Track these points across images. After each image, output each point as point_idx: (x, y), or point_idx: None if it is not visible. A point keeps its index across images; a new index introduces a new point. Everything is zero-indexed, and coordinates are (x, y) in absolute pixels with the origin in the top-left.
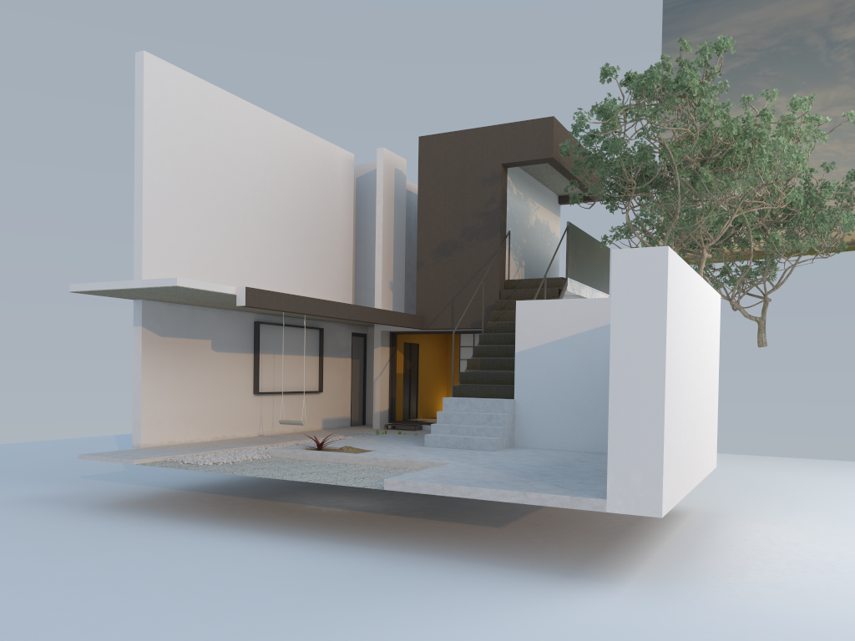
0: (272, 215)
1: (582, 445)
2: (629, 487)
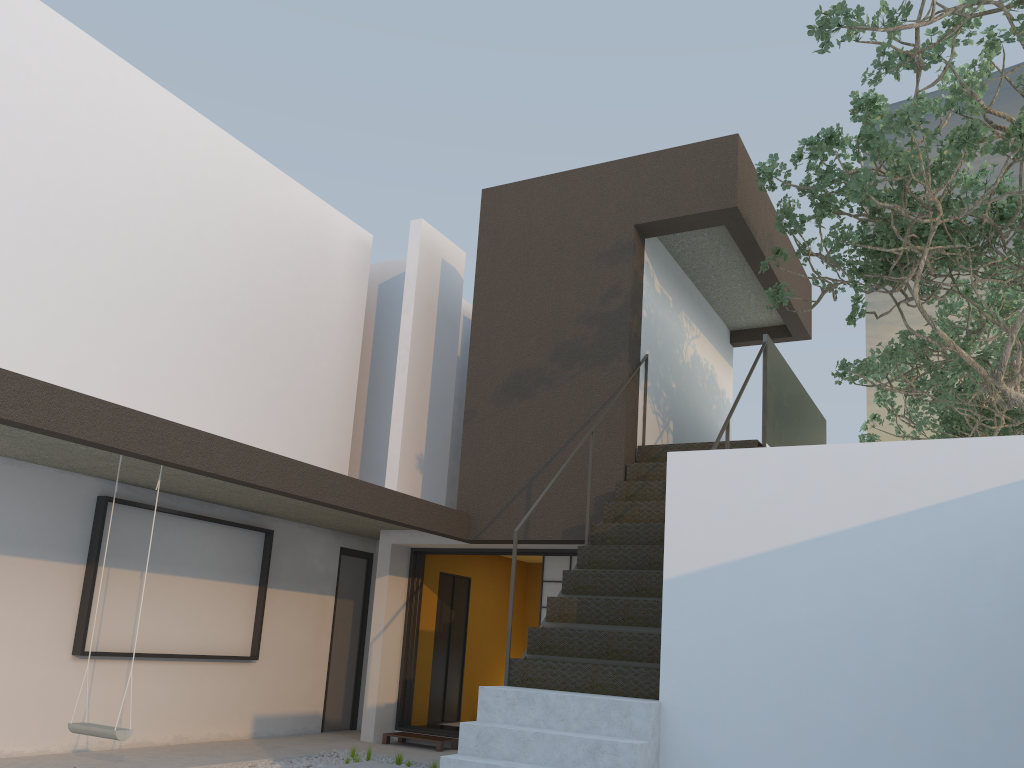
0: (176, 295)
1: None
2: None
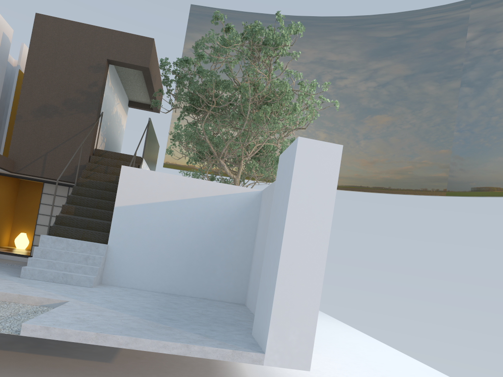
0: None
1: (160, 287)
2: (287, 343)
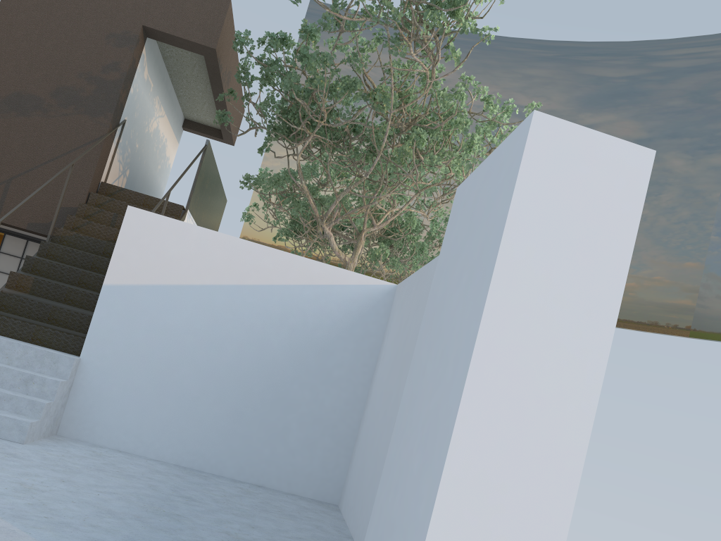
0: None
1: (174, 453)
2: None
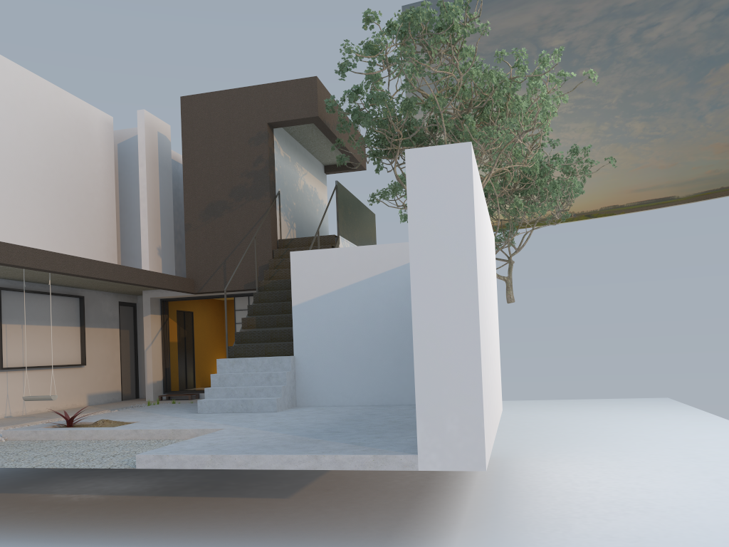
0: (14, 170)
1: (368, 398)
2: (445, 436)
